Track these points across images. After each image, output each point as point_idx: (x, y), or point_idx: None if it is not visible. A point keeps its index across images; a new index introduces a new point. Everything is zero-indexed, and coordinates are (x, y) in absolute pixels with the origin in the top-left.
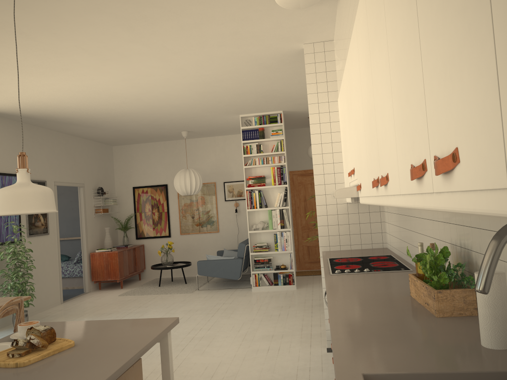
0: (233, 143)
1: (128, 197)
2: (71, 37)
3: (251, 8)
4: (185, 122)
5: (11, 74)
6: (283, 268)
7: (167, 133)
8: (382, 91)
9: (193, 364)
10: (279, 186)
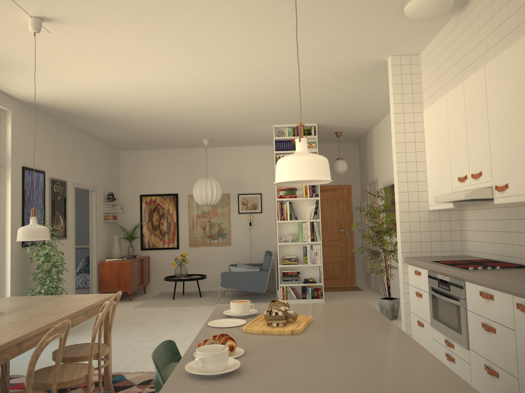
0: (250, 154)
1: (135, 205)
2: (183, 27)
3: (373, 15)
4: (214, 129)
5: (87, 61)
6: (312, 281)
7: (186, 140)
8: None
9: None
10: (311, 199)
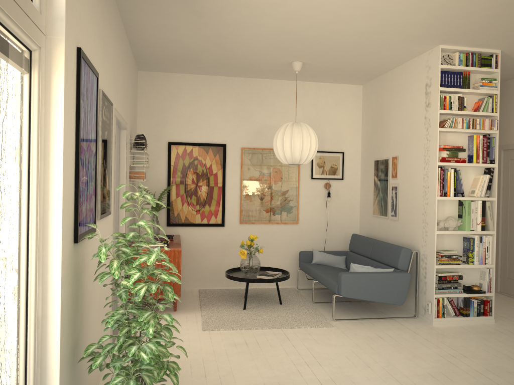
0: (331, 95)
1: (159, 157)
2: None
3: None
4: (344, 42)
5: None
6: (478, 290)
7: (265, 61)
8: None
9: None
10: (486, 166)
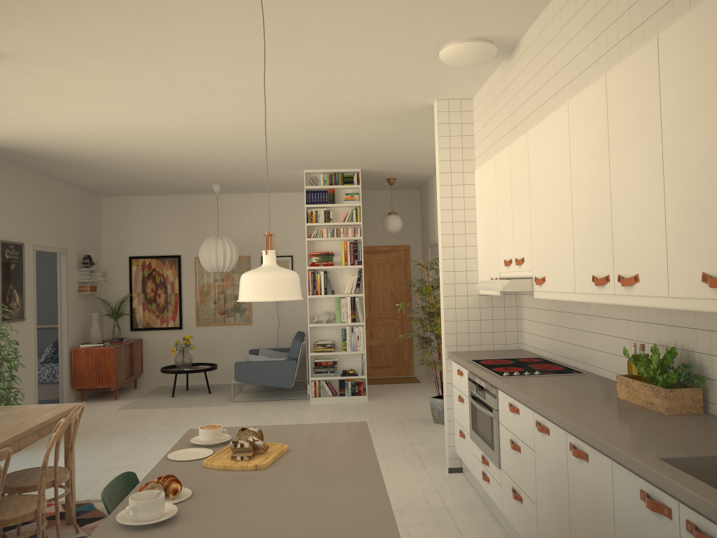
0: (277, 204)
1: (122, 270)
2: (164, 65)
3: (404, 58)
4: (226, 173)
5: (43, 98)
6: (352, 373)
7: (191, 185)
8: (640, 194)
9: None
10: (352, 267)
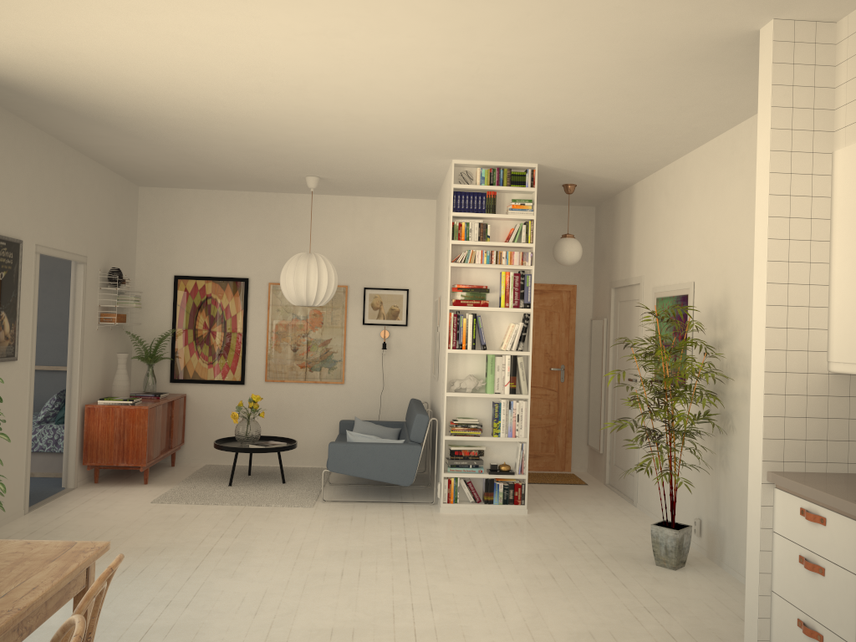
0: (392, 214)
1: (163, 294)
2: None
3: None
4: (335, 158)
5: None
6: (506, 471)
7: (274, 176)
8: None
9: None
10: (517, 311)
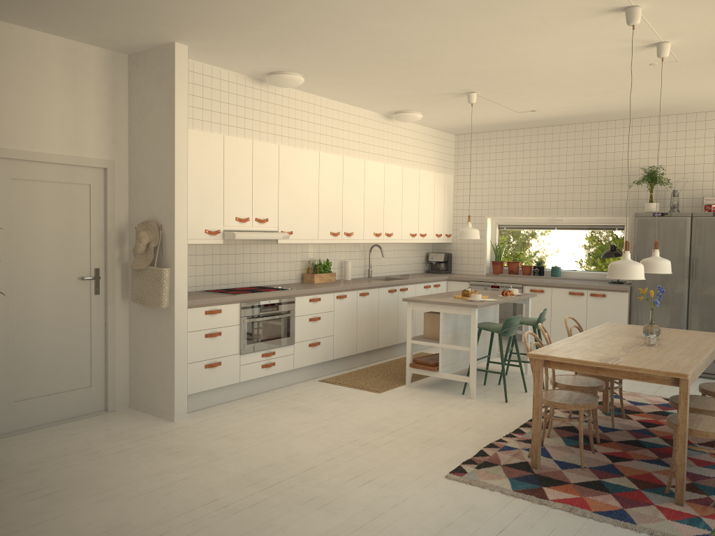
0: None
1: None
2: (458, 29)
3: (302, 65)
4: None
5: None
6: None
7: None
8: (355, 206)
9: (323, 443)
10: None
